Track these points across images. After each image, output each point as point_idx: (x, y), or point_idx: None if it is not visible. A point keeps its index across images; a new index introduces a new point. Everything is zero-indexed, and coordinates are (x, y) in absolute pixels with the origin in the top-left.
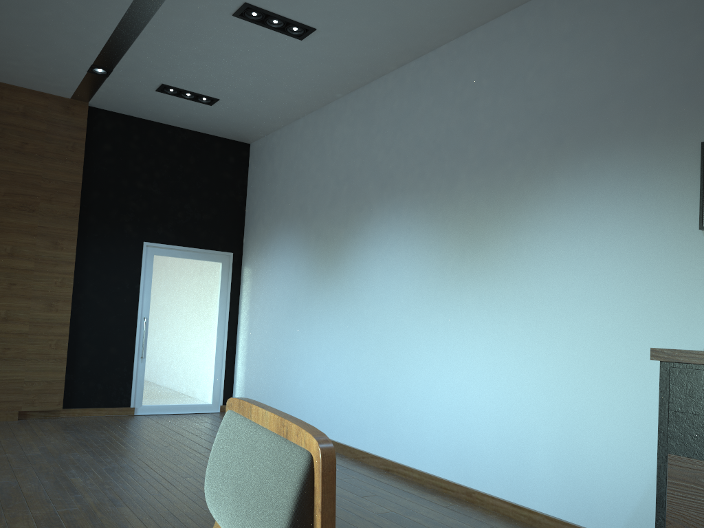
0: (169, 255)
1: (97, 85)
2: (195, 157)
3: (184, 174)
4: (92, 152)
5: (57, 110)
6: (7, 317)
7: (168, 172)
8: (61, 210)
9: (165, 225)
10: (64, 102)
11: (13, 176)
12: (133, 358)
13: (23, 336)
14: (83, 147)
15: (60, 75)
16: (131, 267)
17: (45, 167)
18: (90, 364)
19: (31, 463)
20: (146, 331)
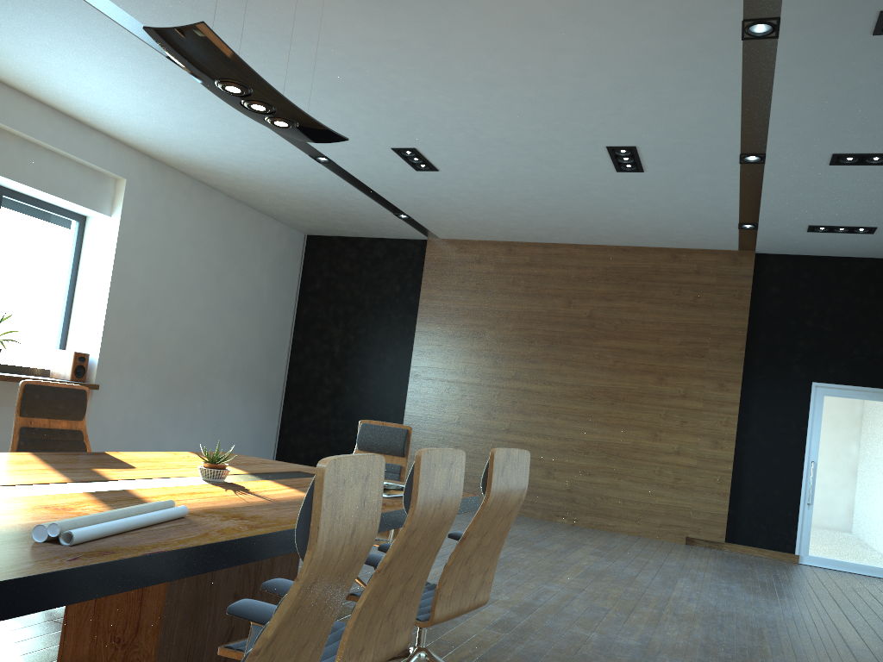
0: (842, 396)
1: (753, 236)
2: (876, 286)
3: (861, 307)
4: (759, 297)
5: (725, 263)
6: (678, 450)
7: (841, 307)
8: (727, 354)
9: (837, 363)
10: (732, 255)
11: (686, 327)
12: (798, 503)
13: (691, 469)
14: (749, 293)
15: (719, 235)
16: (798, 408)
17: (713, 316)
18: (753, 503)
19: (661, 568)
20: (814, 476)
